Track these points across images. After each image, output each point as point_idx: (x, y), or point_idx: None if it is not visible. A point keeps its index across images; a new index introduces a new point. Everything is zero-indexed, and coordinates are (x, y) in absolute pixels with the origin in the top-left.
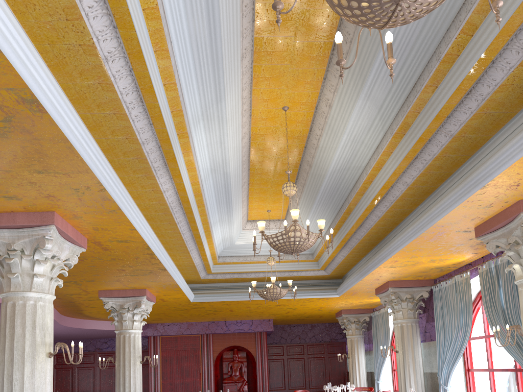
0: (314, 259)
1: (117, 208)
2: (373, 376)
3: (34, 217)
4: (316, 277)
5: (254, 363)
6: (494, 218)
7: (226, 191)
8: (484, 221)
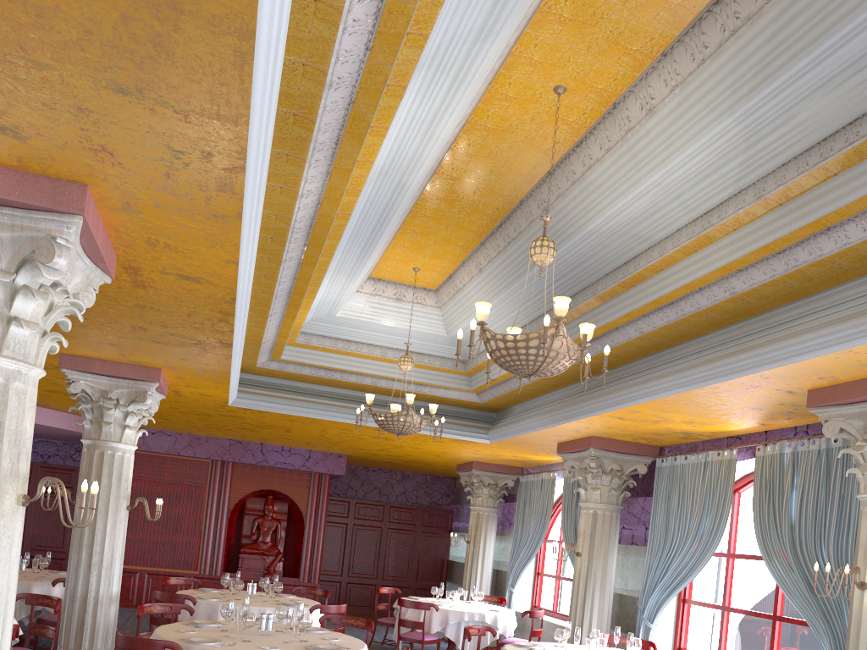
0: (467, 372)
1: (235, 214)
2: (501, 578)
3: (37, 187)
4: (458, 402)
5: (299, 525)
6: (857, 384)
7: (381, 219)
8: (834, 384)
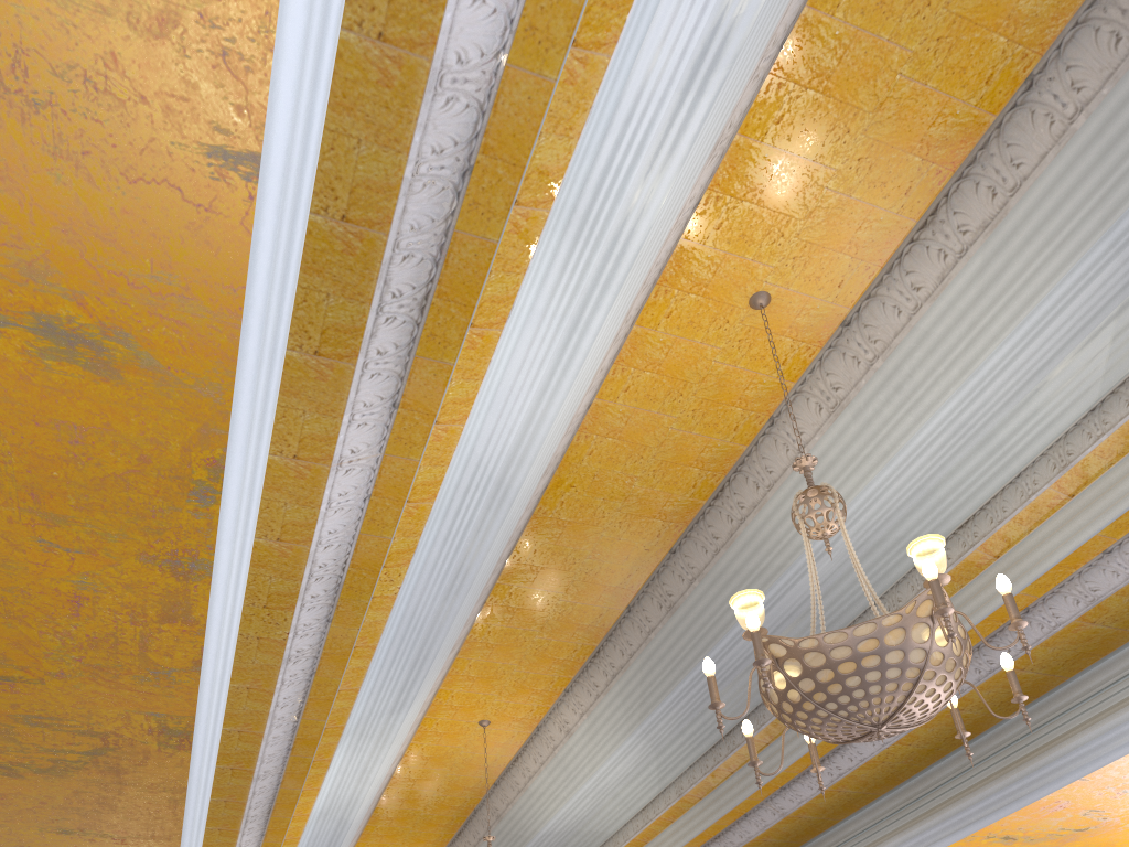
0: None
1: None
2: None
3: None
4: None
5: None
6: None
7: None
8: None
